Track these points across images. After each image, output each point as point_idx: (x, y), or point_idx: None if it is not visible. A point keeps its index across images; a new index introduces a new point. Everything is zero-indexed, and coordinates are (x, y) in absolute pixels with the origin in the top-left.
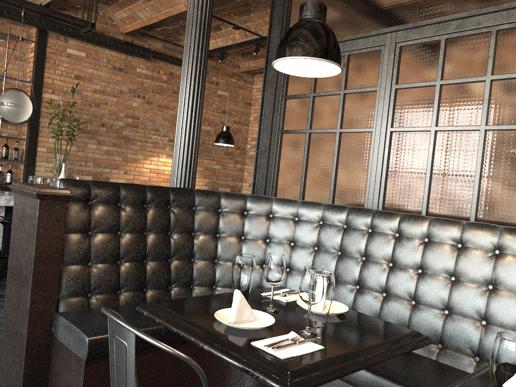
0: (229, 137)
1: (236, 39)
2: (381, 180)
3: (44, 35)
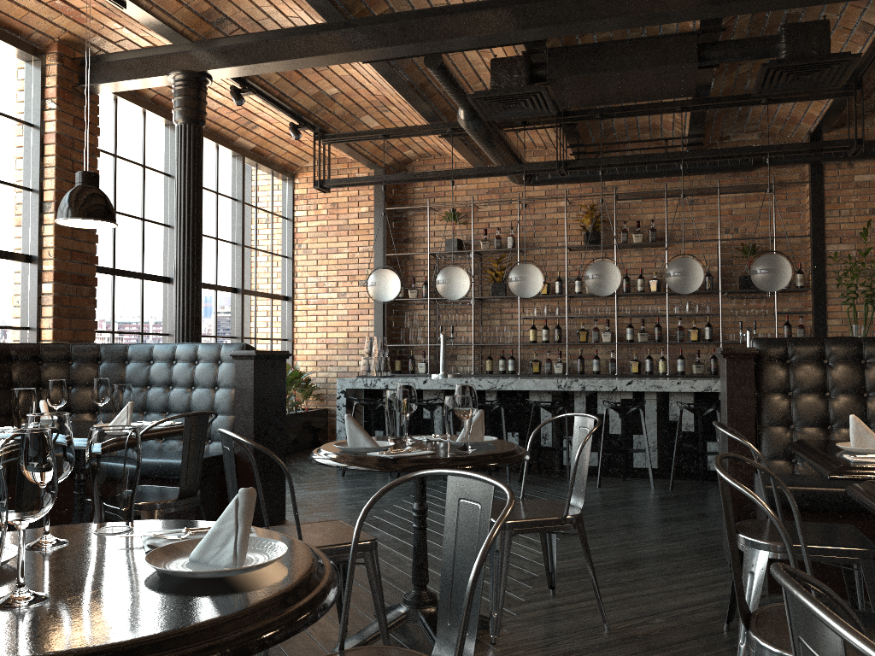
0: None
1: None
2: None
3: (817, 169)
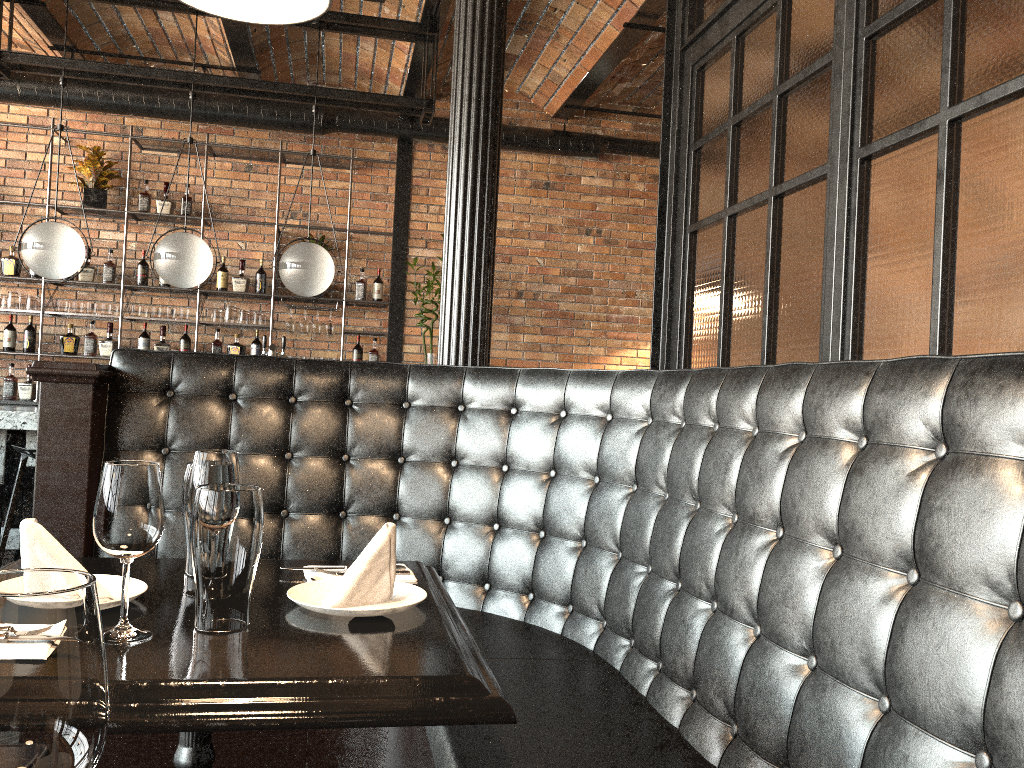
0: None
1: None
2: (846, 299)
3: (406, 147)
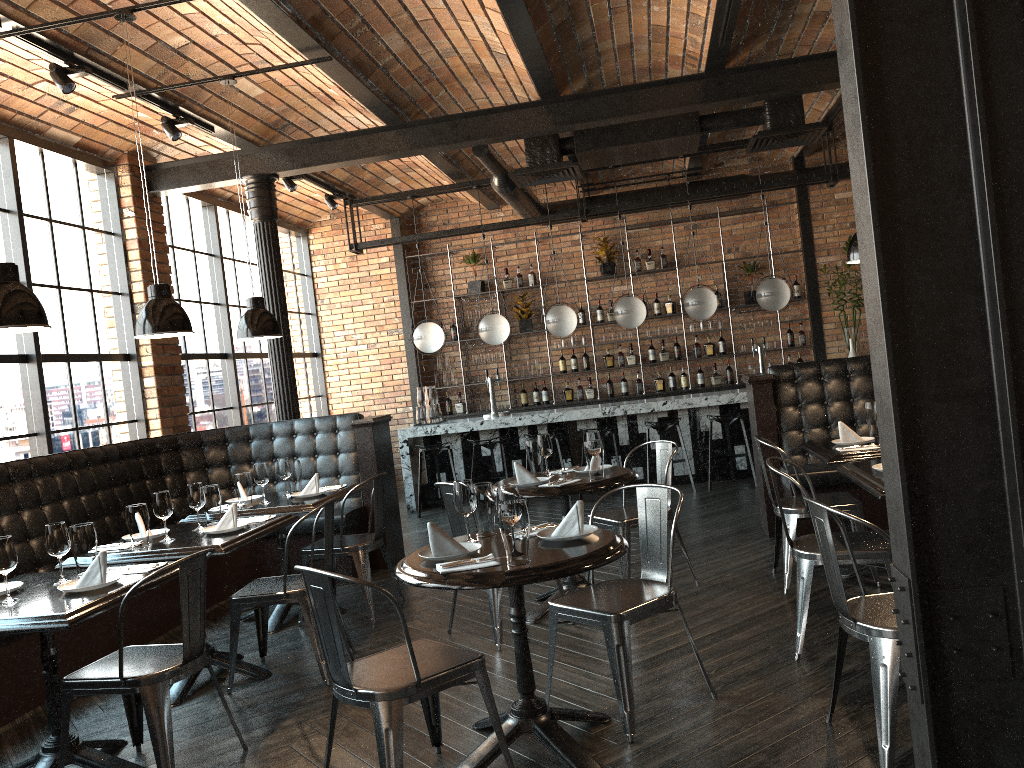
0: None
1: None
2: None
3: (803, 190)
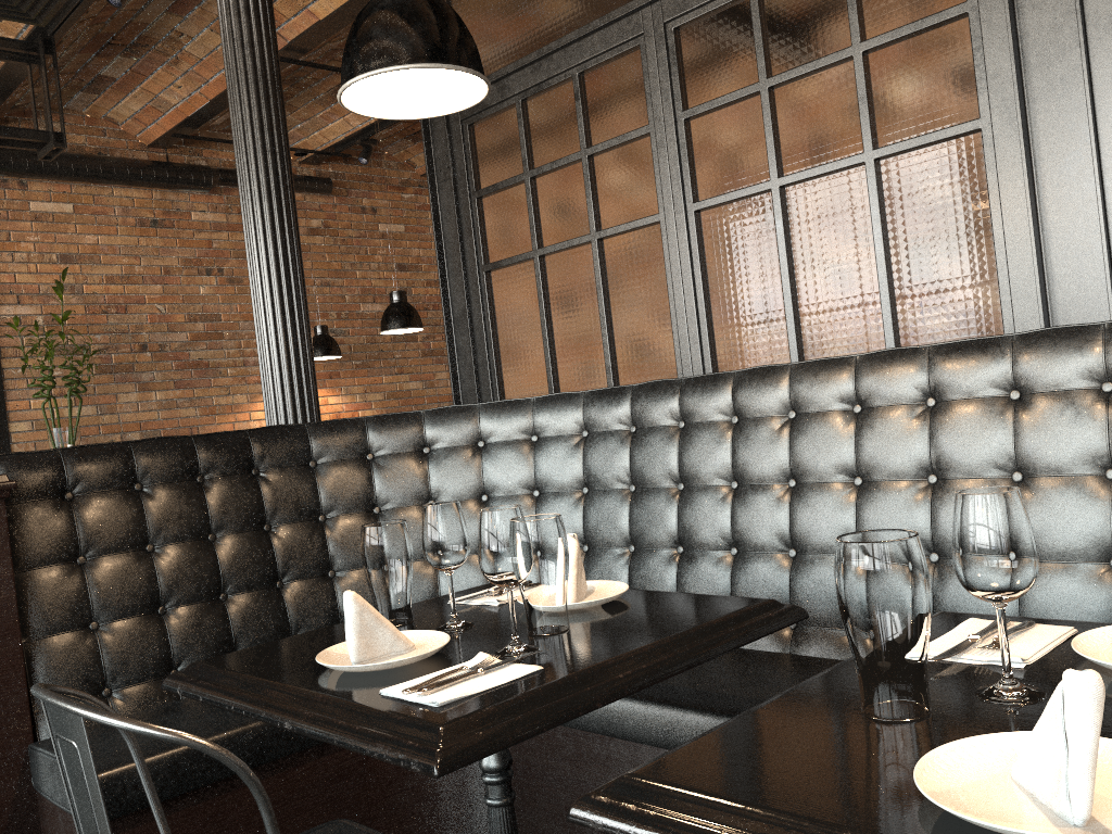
0: (407, 312)
1: None
2: (698, 318)
3: None
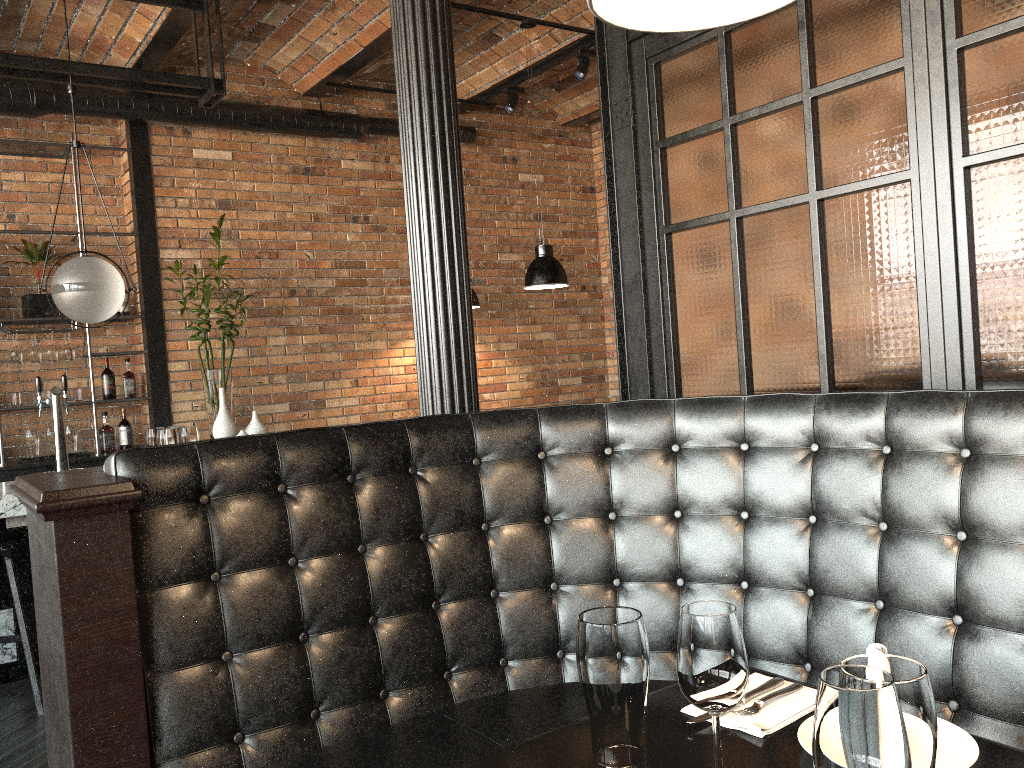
0: (553, 268)
1: (534, 52)
2: (959, 303)
3: (141, 131)
